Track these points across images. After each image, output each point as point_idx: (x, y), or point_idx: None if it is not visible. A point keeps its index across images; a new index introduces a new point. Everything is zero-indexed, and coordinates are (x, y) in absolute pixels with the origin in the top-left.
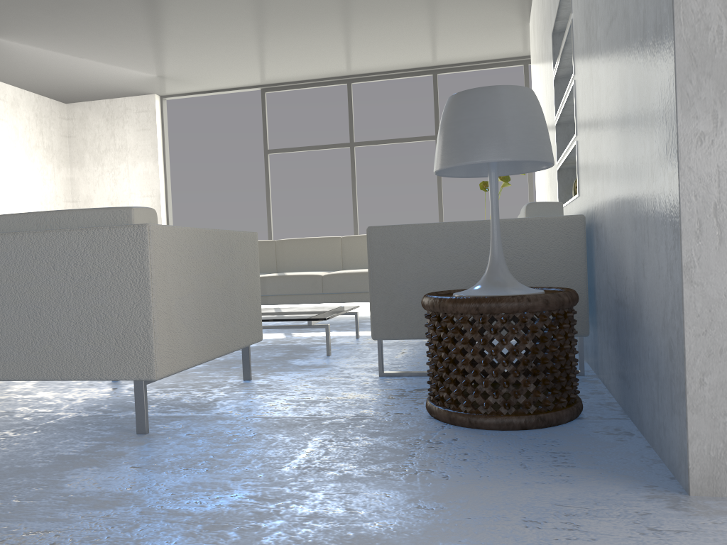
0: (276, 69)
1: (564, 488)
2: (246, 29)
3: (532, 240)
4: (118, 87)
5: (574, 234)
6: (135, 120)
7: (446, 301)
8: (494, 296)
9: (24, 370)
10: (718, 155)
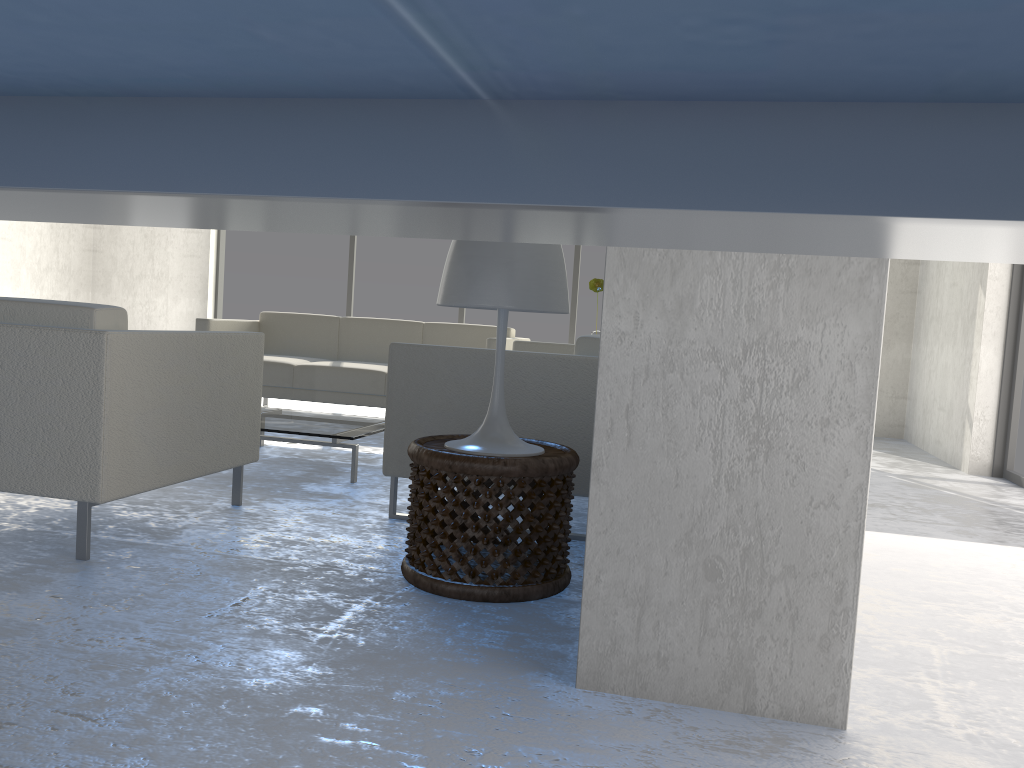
0: None
1: (465, 667)
2: None
3: (573, 382)
4: None
5: None
6: None
7: (424, 453)
8: (470, 456)
9: None
10: (636, 357)
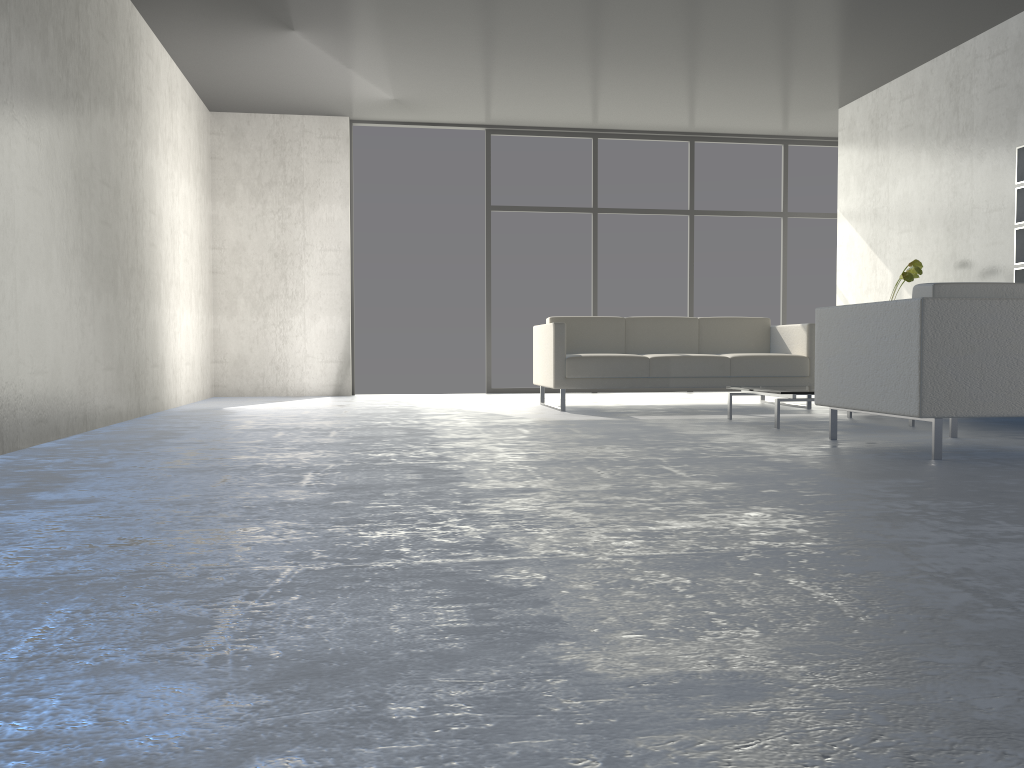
0: (538, 112)
1: None
2: (585, 71)
3: None
4: (320, 104)
5: None
6: (317, 147)
7: None
8: None
9: (1000, 408)
10: None
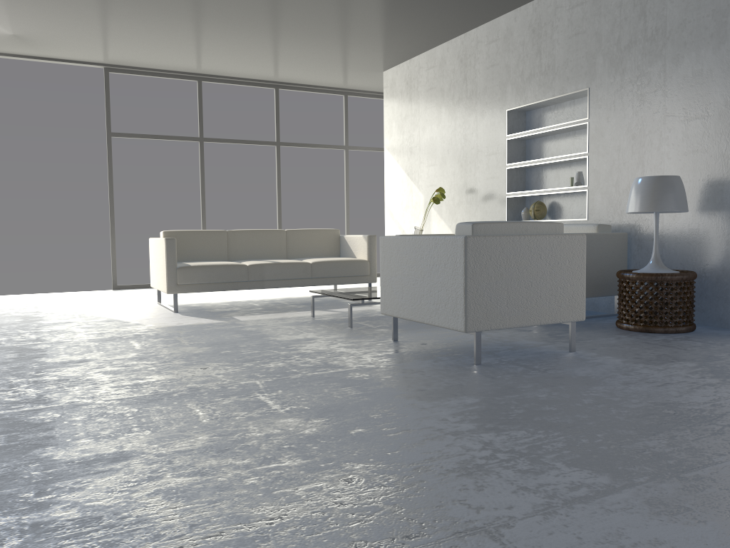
0: (149, 56)
1: None
2: (188, 25)
3: (609, 244)
4: None
5: (624, 242)
6: None
7: (666, 275)
8: (686, 273)
9: (520, 321)
10: None
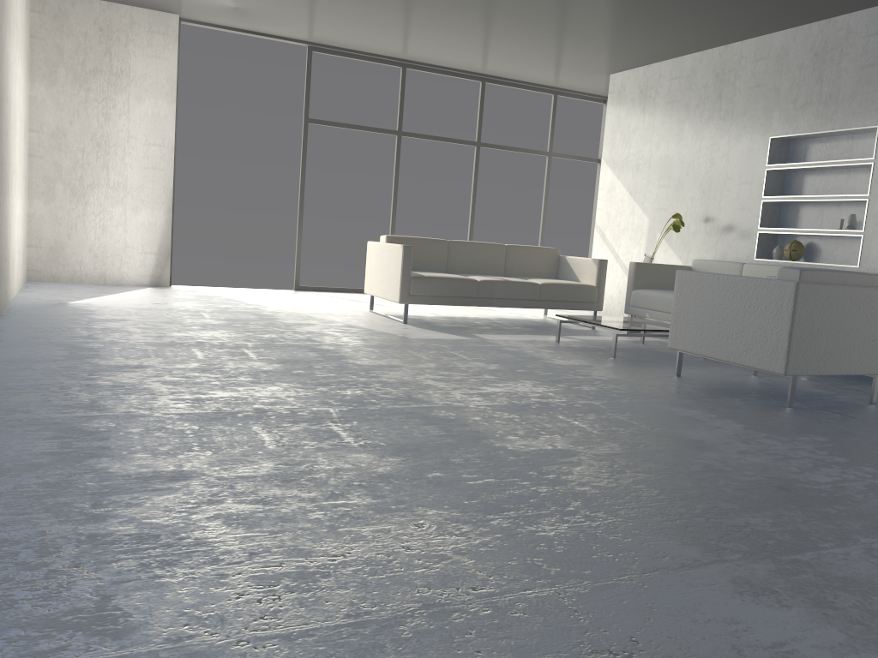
0: (364, 39)
1: None
2: (428, 14)
3: None
4: None
5: None
6: (146, 41)
7: None
8: None
9: (833, 369)
10: None
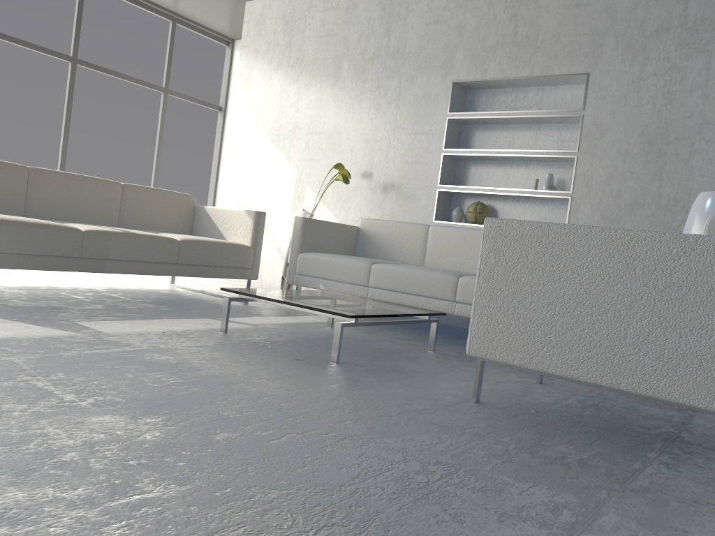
0: None
1: None
2: None
3: None
4: None
5: None
6: None
7: None
8: None
9: None
10: None
